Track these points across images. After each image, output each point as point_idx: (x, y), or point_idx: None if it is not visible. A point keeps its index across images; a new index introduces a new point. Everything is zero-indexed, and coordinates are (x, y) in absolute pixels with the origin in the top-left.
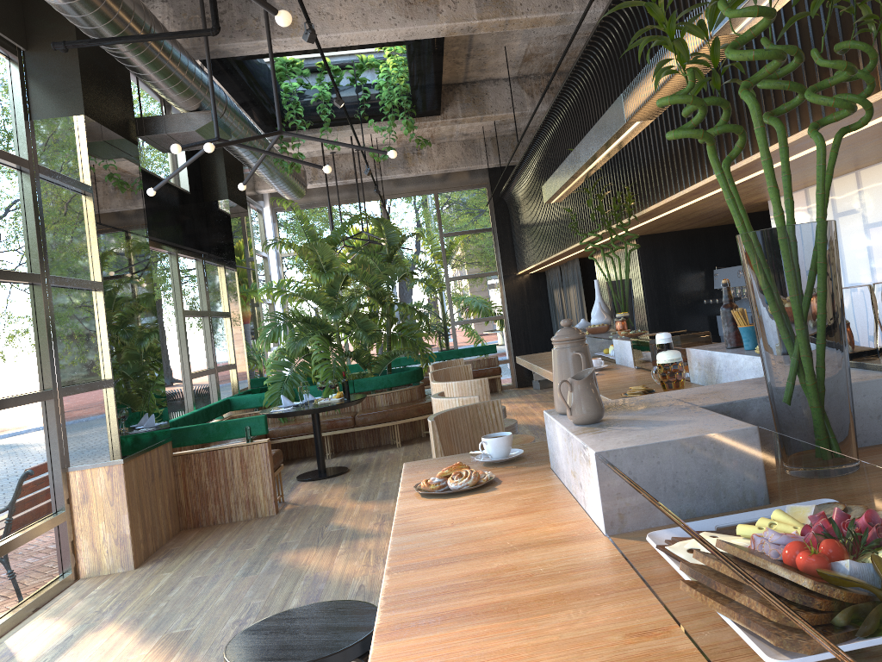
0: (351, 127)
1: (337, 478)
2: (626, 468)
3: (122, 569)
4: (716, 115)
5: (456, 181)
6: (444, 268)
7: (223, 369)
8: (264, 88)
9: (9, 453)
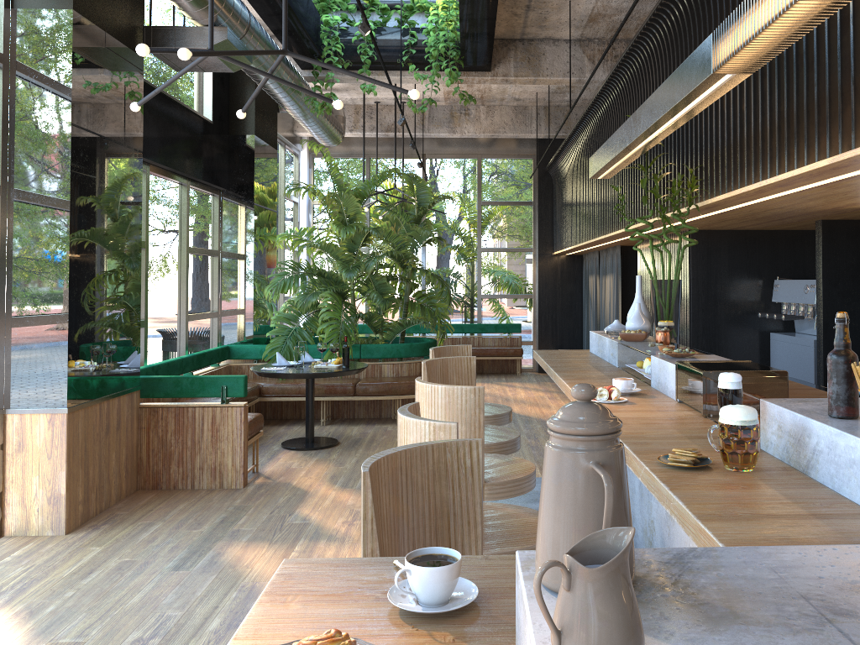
0: (383, 65)
1: (323, 452)
2: None
3: (52, 532)
4: (831, 82)
5: (502, 148)
6: (478, 237)
7: (227, 314)
8: (299, 15)
9: None
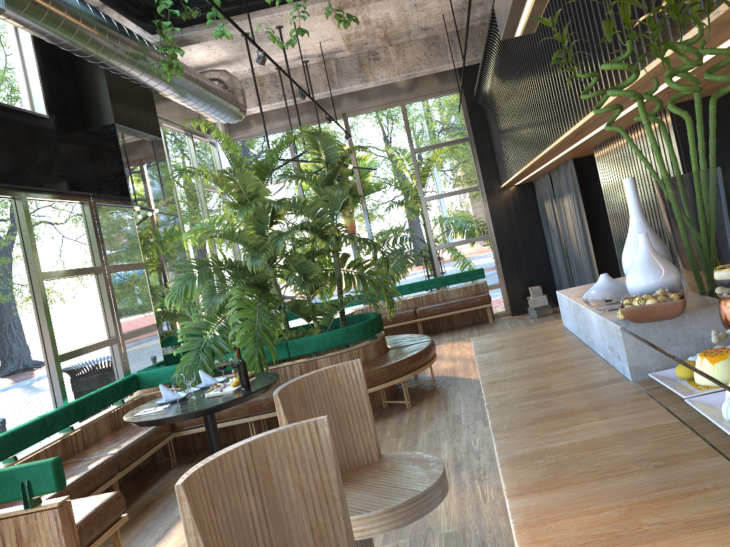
0: None
1: None
2: None
3: None
4: None
5: (424, 88)
6: (419, 187)
7: (128, 337)
8: None
9: None
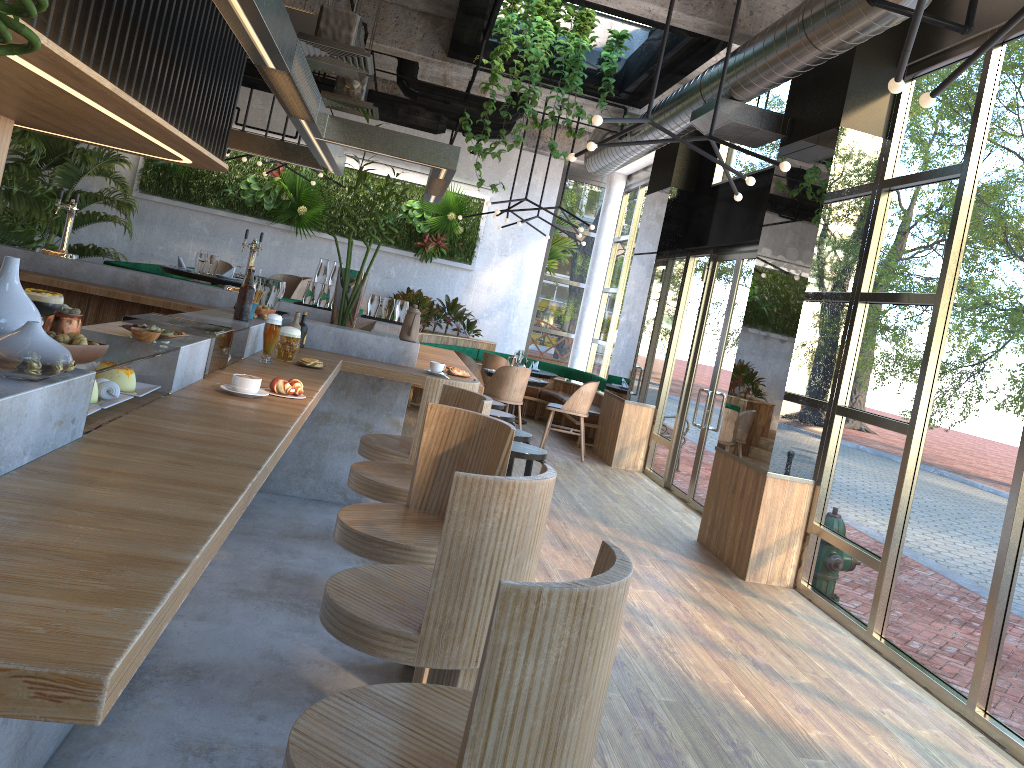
0: None
1: None
2: None
3: None
4: None
5: None
6: None
7: None
8: None
9: None
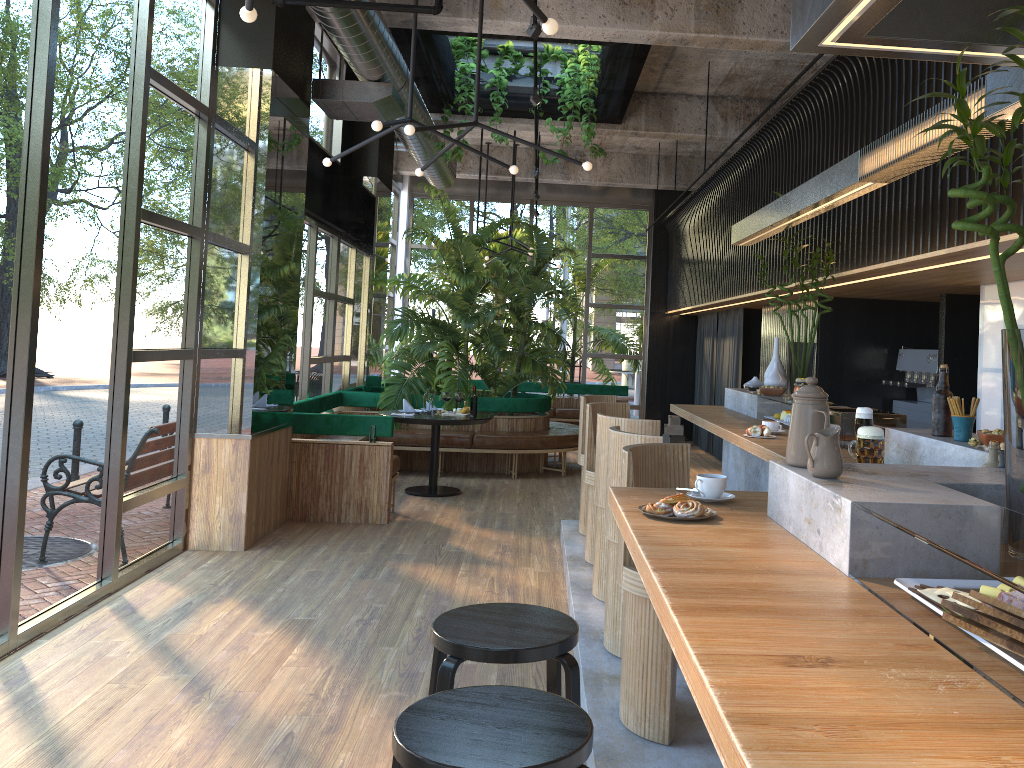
0: (535, 125)
1: (449, 499)
2: (891, 517)
3: (232, 548)
4: (951, 187)
5: (617, 197)
6: (586, 292)
7: (340, 359)
8: (443, 65)
9: (148, 407)
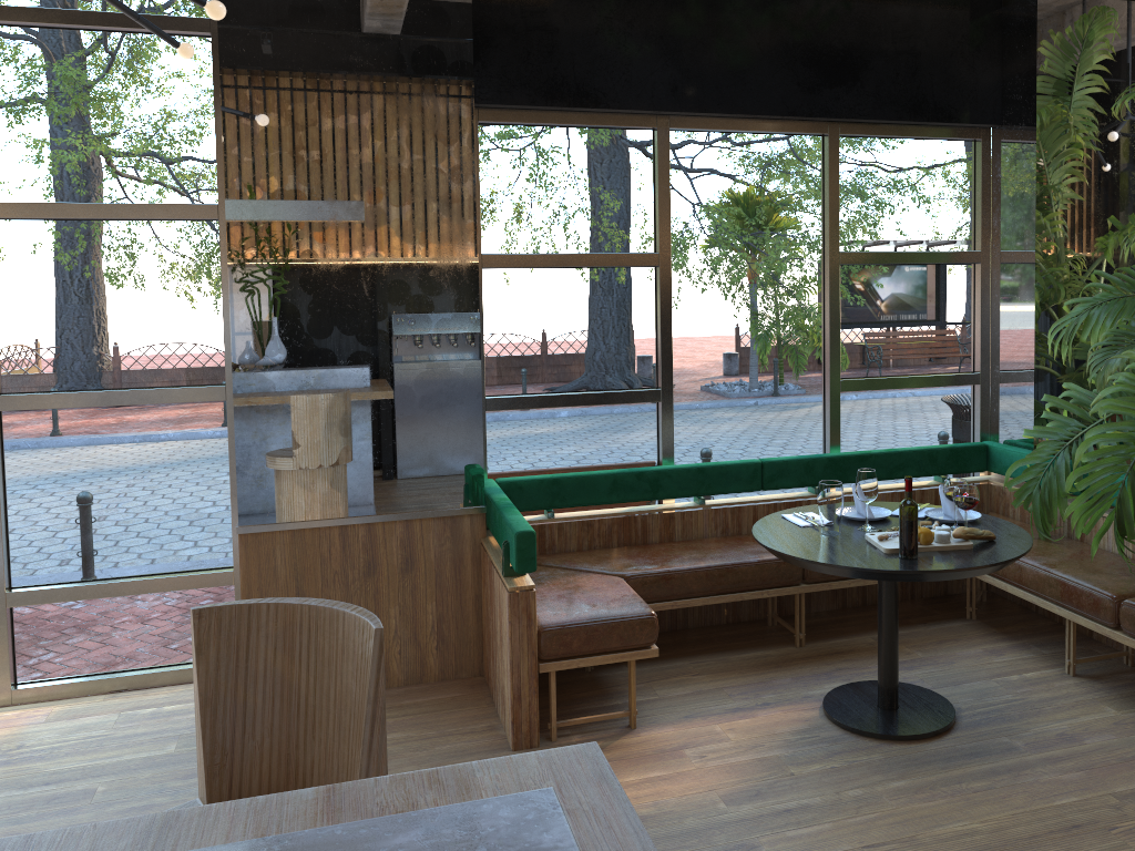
0: None
1: (835, 745)
2: None
3: None
4: None
5: None
6: None
7: (998, 379)
8: None
9: (107, 469)
